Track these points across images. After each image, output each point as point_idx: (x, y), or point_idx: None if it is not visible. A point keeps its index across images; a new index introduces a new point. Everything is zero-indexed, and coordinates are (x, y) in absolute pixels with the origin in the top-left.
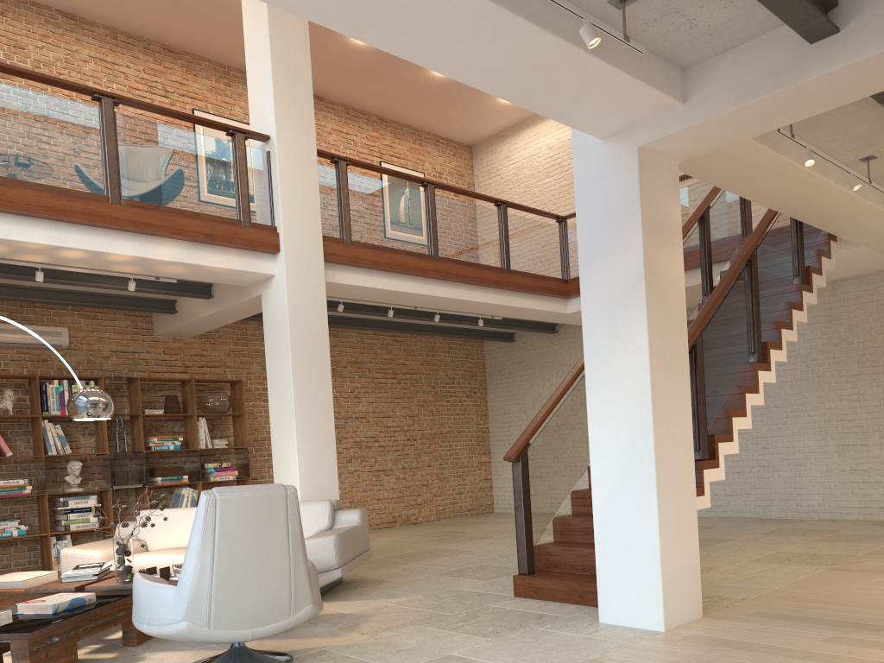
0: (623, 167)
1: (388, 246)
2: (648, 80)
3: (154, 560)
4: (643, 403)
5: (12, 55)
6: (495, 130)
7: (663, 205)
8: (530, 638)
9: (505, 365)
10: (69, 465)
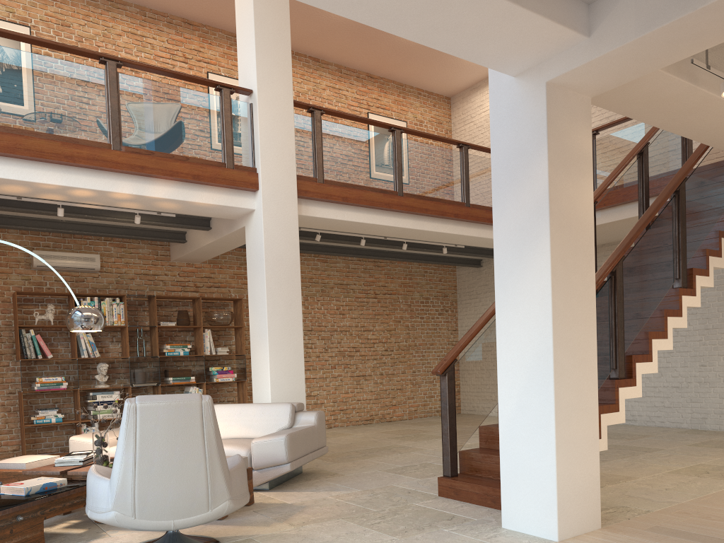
0: (533, 102)
1: (357, 184)
2: (548, 14)
3: None
4: (545, 326)
5: (60, 32)
6: (470, 83)
7: (572, 138)
8: (432, 539)
9: (473, 287)
10: (98, 366)
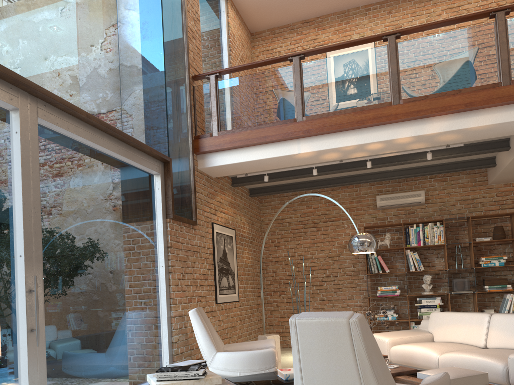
0: None
1: None
2: None
3: (414, 350)
4: None
5: None
6: None
7: None
8: None
9: None
10: (423, 277)
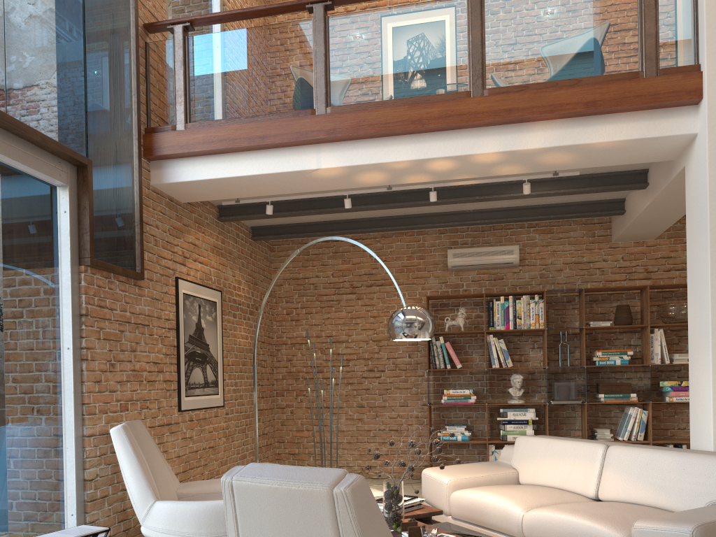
0: None
1: None
2: None
3: (486, 501)
4: None
5: None
6: None
7: None
8: None
9: None
10: (511, 378)
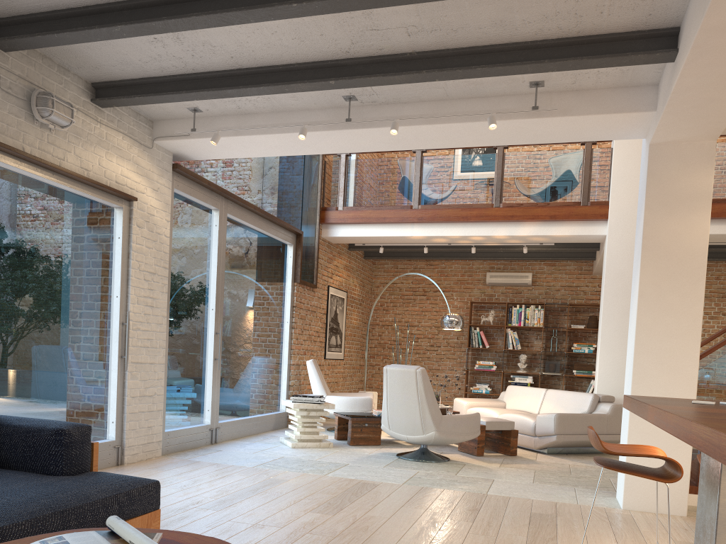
0: (646, 159)
1: (725, 197)
2: (602, 111)
3: (482, 411)
4: (633, 338)
5: None
6: None
7: (681, 182)
8: (550, 488)
9: None
10: (519, 356)
